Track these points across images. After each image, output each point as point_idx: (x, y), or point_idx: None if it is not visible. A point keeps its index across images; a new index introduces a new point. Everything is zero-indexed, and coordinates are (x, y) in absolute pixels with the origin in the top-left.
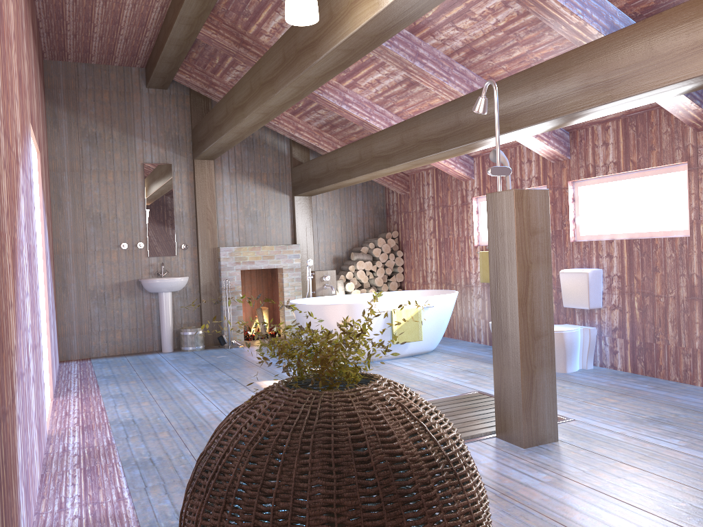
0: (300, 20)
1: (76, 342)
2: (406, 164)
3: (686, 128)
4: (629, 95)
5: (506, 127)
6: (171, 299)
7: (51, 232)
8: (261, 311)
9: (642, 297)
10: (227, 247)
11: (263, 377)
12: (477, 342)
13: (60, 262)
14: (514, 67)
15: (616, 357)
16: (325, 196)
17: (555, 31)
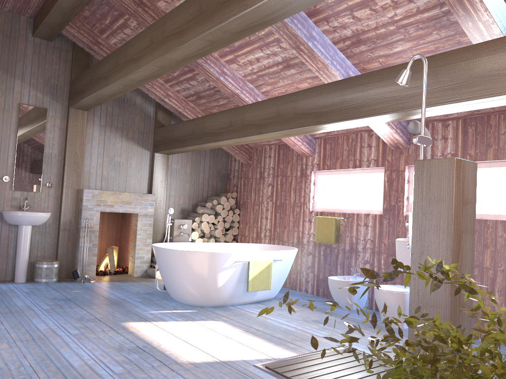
0: None
1: None
2: (279, 133)
3: None
4: None
5: (398, 106)
6: (30, 232)
7: None
8: (112, 250)
9: None
10: (90, 189)
11: (127, 317)
12: (304, 291)
13: None
14: (390, 61)
15: None
16: (180, 156)
17: (444, 32)
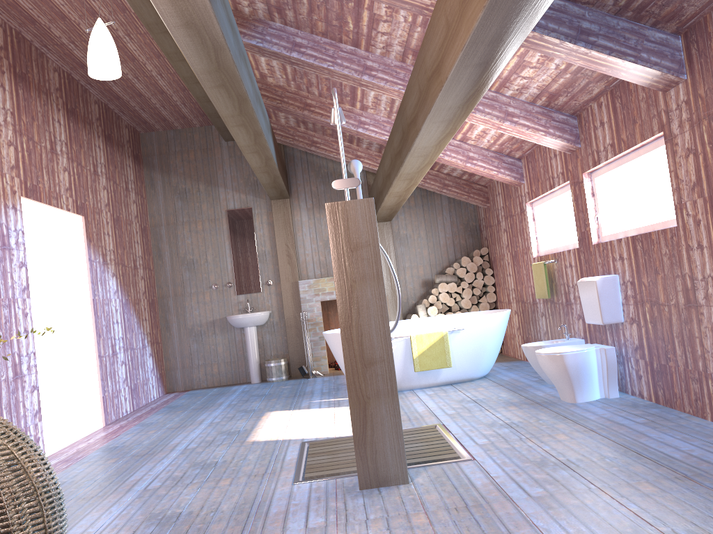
0: (113, 74)
1: (180, 375)
2: (399, 180)
3: (657, 90)
4: (447, 76)
5: (416, 130)
6: (255, 333)
7: (144, 280)
8: None
9: (651, 307)
10: (305, 280)
11: (282, 407)
12: None
13: (163, 305)
14: None
15: (642, 382)
16: (408, 219)
17: None
